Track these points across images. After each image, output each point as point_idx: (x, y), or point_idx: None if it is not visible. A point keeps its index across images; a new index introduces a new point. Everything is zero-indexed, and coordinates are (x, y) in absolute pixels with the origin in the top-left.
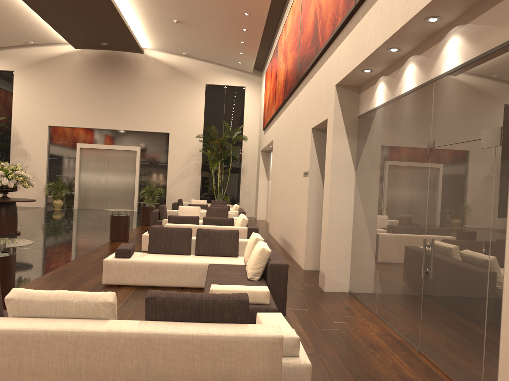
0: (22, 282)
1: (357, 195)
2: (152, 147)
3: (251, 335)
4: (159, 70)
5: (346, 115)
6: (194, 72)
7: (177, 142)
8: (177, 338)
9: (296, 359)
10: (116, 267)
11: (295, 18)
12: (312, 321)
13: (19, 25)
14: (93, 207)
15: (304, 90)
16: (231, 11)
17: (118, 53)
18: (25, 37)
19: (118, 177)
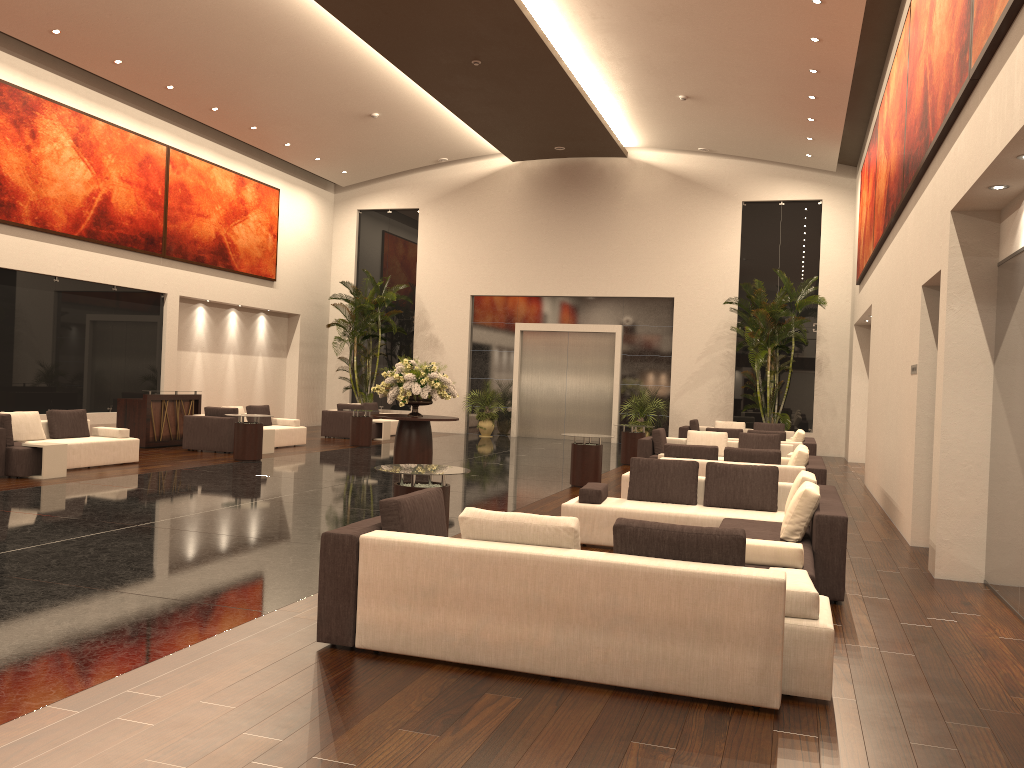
0: (451, 532)
1: (995, 407)
2: (644, 324)
3: (742, 575)
4: (654, 184)
5: (972, 263)
6: (720, 181)
7: (688, 314)
8: (649, 572)
9: (813, 622)
10: (580, 516)
11: (900, 76)
12: (890, 613)
13: (428, 135)
14: (541, 434)
15: (913, 214)
16: (783, 69)
17: (582, 161)
18: (435, 152)
19: (584, 380)
